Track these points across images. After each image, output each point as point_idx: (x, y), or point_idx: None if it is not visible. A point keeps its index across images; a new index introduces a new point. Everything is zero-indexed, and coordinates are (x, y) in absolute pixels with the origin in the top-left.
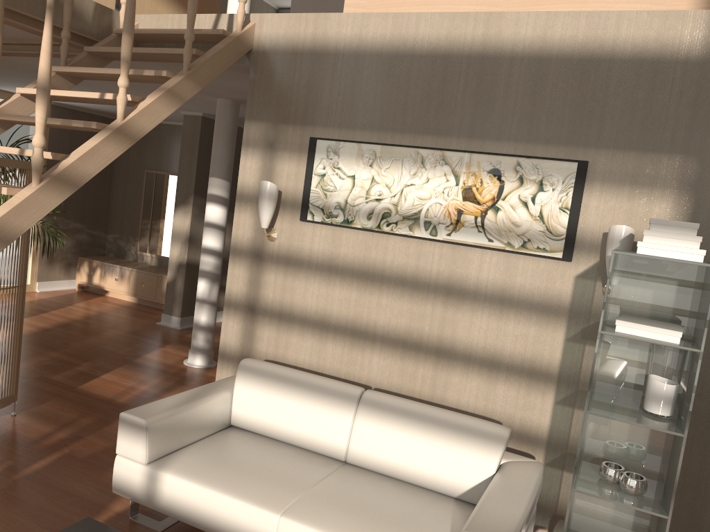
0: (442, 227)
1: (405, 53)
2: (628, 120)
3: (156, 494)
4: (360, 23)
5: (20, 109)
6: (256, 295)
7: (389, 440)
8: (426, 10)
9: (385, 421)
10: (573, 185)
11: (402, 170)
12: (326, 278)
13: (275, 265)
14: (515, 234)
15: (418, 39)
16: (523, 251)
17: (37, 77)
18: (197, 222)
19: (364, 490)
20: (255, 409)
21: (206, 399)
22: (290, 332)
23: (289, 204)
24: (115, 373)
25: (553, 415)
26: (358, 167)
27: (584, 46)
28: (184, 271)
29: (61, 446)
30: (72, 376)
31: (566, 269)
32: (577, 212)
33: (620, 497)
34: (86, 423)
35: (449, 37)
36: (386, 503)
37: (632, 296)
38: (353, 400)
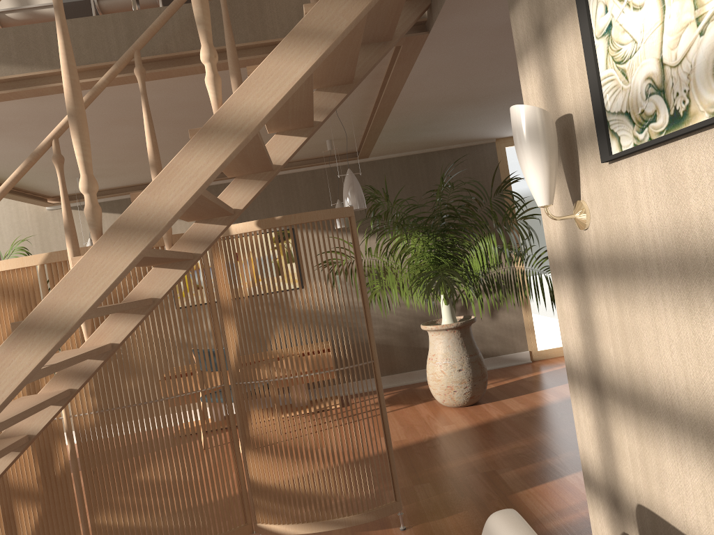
0: None
1: None
2: None
3: None
4: None
5: (278, 150)
6: (594, 353)
7: None
8: None
9: None
10: None
11: None
12: (683, 294)
13: (601, 282)
14: None
15: None
16: None
17: (482, 107)
18: None
19: None
20: None
21: None
22: (658, 444)
23: (586, 134)
24: None
25: None
26: None
27: None
28: None
29: None
30: (528, 473)
31: None
32: None
33: None
34: None
35: None
36: None
37: None
38: None
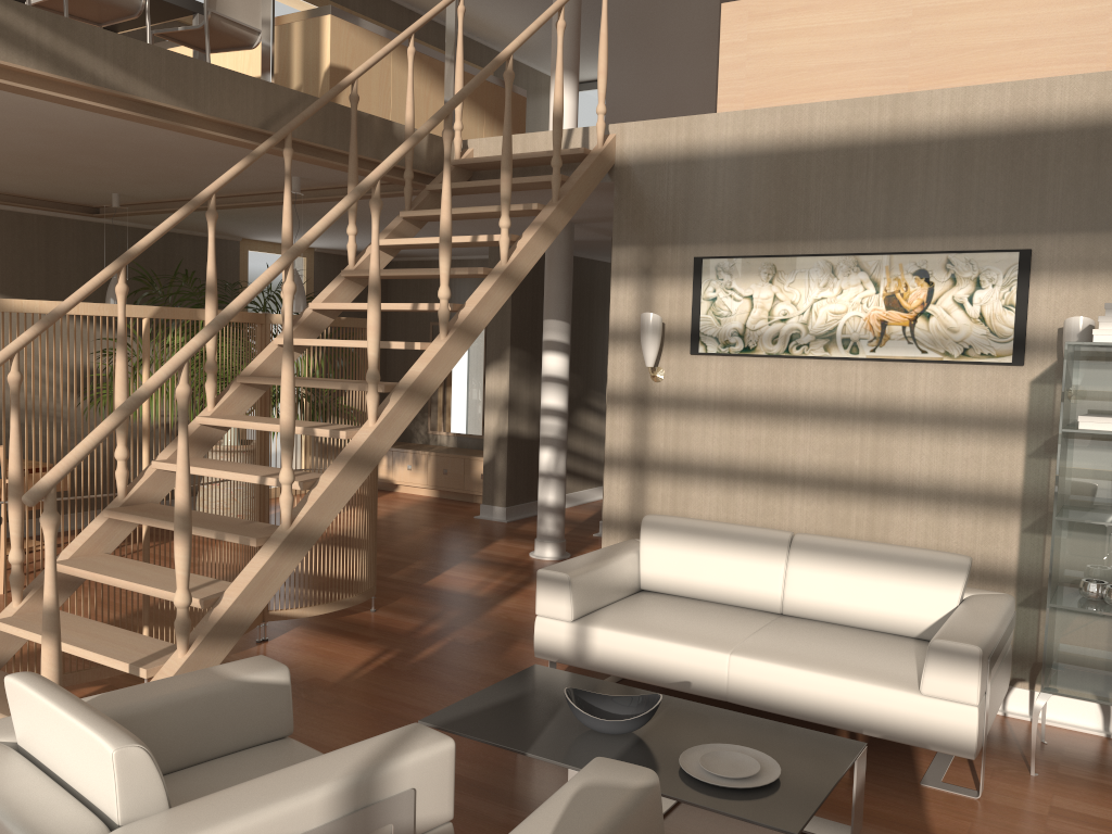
0: (863, 343)
1: (800, 150)
2: (1073, 198)
3: (587, 651)
4: (742, 122)
5: None
6: (643, 447)
7: (830, 583)
8: (818, 97)
9: (823, 563)
10: (1016, 279)
11: (809, 283)
12: (728, 417)
13: (664, 409)
14: (953, 341)
15: (814, 132)
16: (965, 360)
17: None
18: (517, 382)
19: (811, 633)
20: (668, 567)
21: (615, 558)
22: (690, 486)
23: (675, 336)
24: (457, 569)
25: (1021, 545)
26: (756, 286)
27: (1012, 120)
28: (505, 447)
29: (441, 635)
30: (411, 574)
31: (1018, 375)
32: (1025, 308)
33: (1104, 608)
34: (454, 615)
35: (851, 126)
36: (839, 642)
37: (1097, 393)
38: (782, 544)
